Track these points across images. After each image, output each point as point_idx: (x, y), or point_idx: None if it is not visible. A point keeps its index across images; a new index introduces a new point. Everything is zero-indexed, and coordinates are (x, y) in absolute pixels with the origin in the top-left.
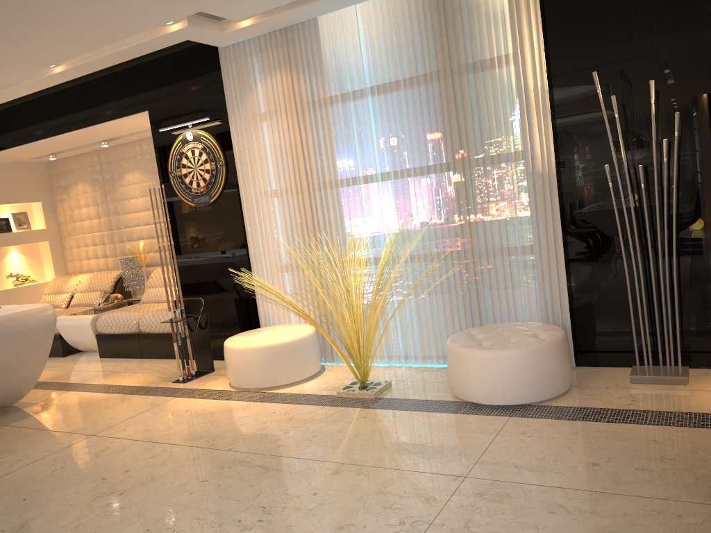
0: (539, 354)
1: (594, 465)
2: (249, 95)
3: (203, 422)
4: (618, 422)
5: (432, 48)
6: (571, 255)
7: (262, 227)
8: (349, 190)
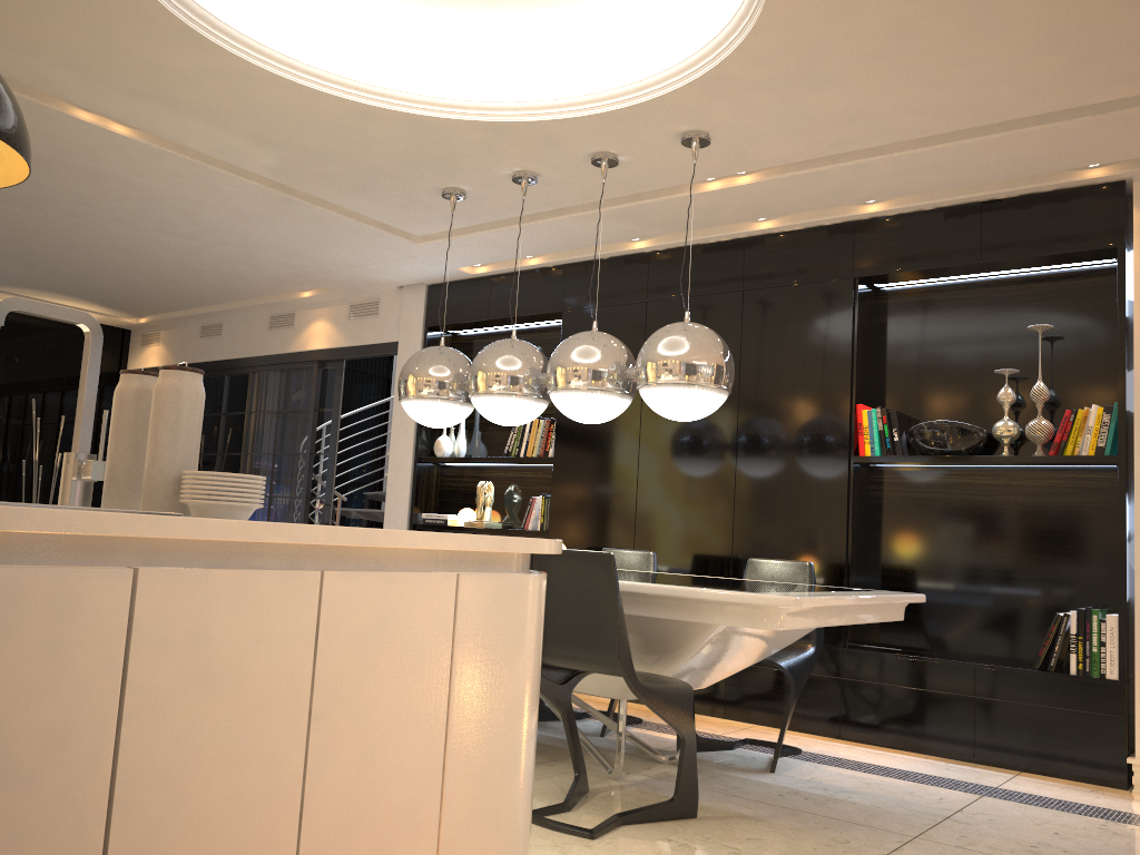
0: None
1: None
2: None
3: None
4: None
5: None
6: None
7: None
8: None
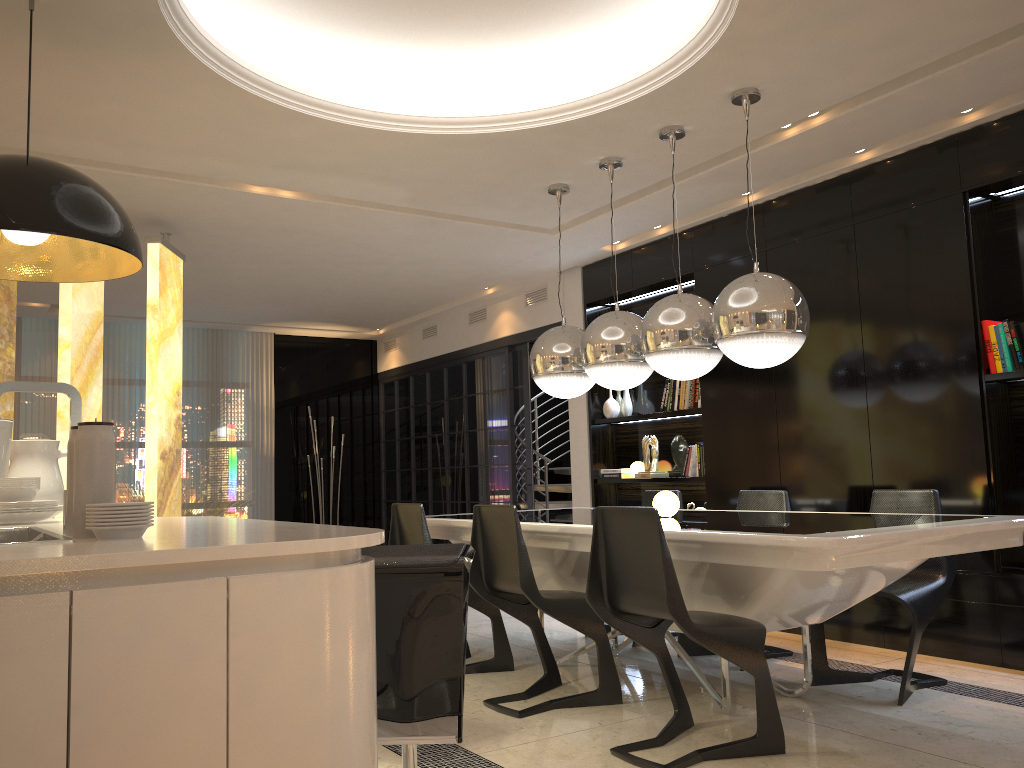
0: None
1: None
2: (35, 361)
3: None
4: None
5: (206, 368)
6: (275, 506)
7: None
8: (123, 451)
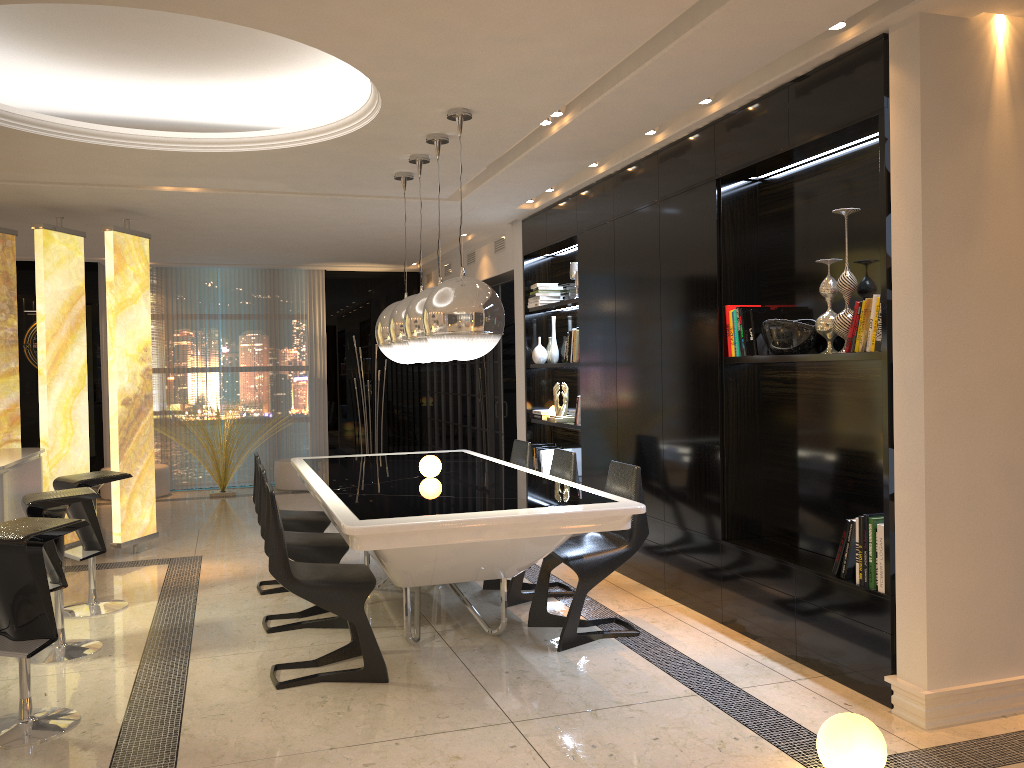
0: None
1: None
2: None
3: None
4: None
5: (265, 303)
6: (329, 422)
7: None
8: (197, 375)
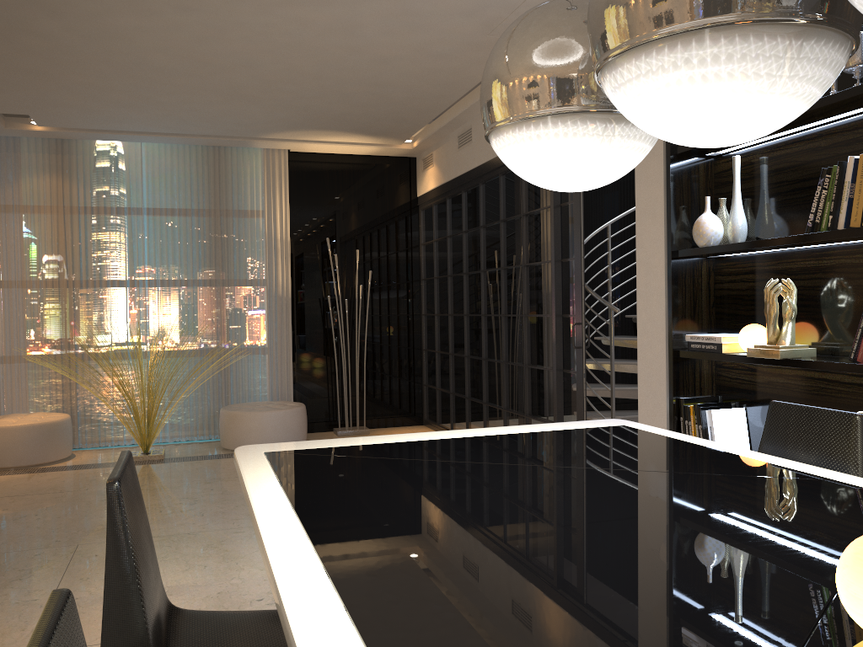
0: (298, 414)
1: None
2: (7, 187)
3: (13, 486)
4: None
5: (207, 193)
6: (294, 355)
7: (0, 315)
8: (114, 290)
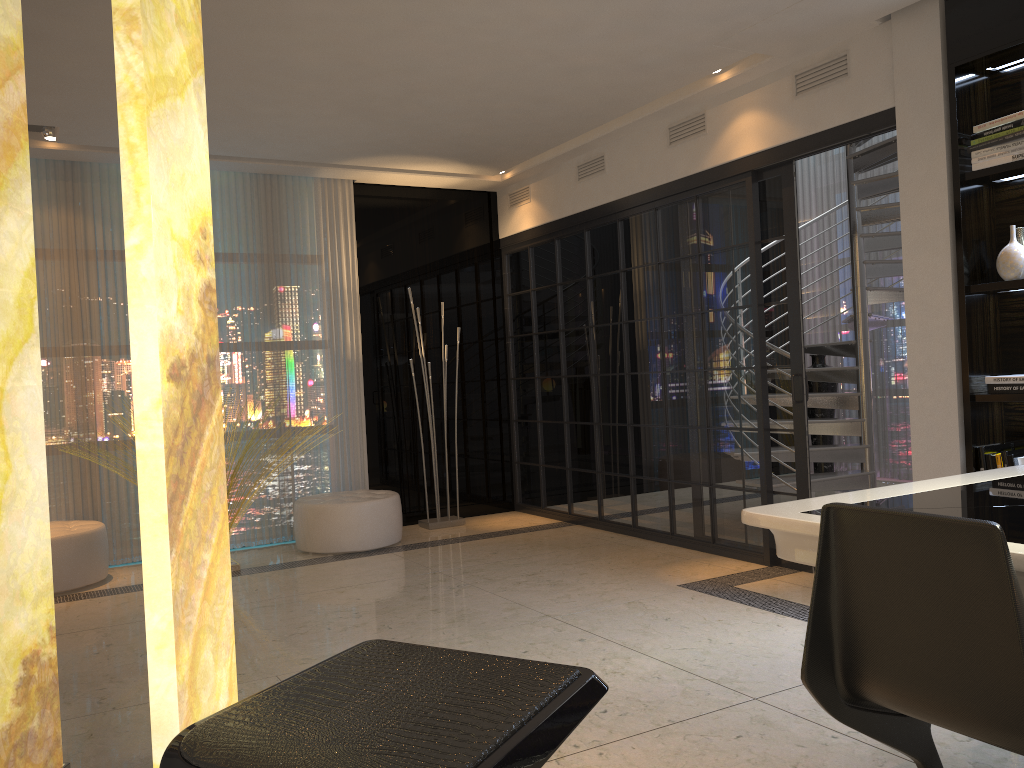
0: (397, 503)
1: (495, 553)
2: None
3: (77, 616)
4: (465, 541)
5: (258, 233)
6: (366, 433)
7: None
8: None
